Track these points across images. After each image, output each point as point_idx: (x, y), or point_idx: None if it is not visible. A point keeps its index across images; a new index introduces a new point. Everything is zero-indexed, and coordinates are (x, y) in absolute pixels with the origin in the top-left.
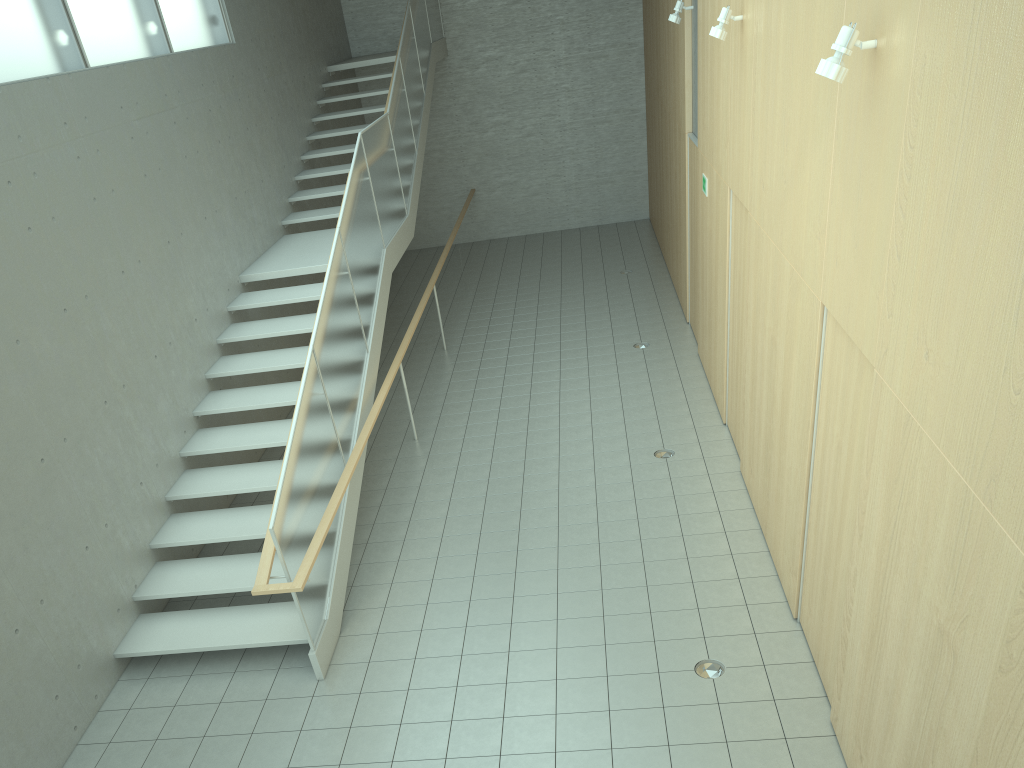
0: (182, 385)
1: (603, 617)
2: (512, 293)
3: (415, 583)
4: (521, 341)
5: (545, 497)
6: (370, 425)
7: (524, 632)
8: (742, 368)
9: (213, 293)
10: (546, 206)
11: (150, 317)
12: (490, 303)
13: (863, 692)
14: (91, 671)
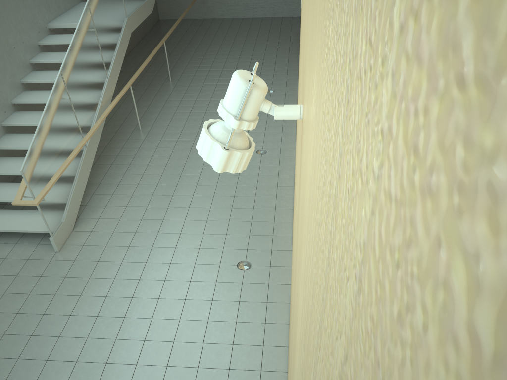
0: (4, 85)
1: (203, 234)
2: (215, 52)
3: (117, 207)
4: (211, 81)
5: (195, 169)
6: (101, 119)
7: (162, 238)
8: None
9: (27, 33)
10: (245, 2)
11: None
12: (202, 56)
13: None
14: None
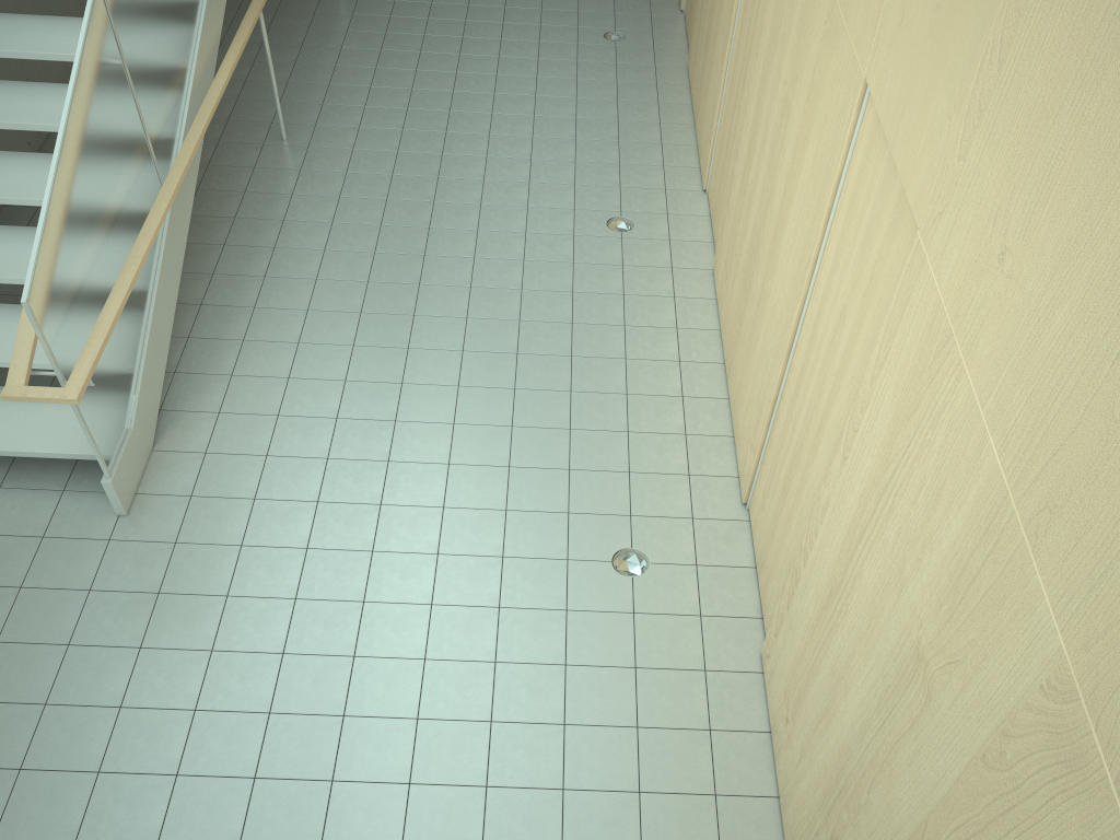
0: None
1: (509, 469)
2: None
3: (264, 380)
4: None
5: (455, 269)
6: (204, 122)
7: (404, 478)
8: (739, 120)
9: None
10: None
11: None
12: None
13: (805, 651)
14: None
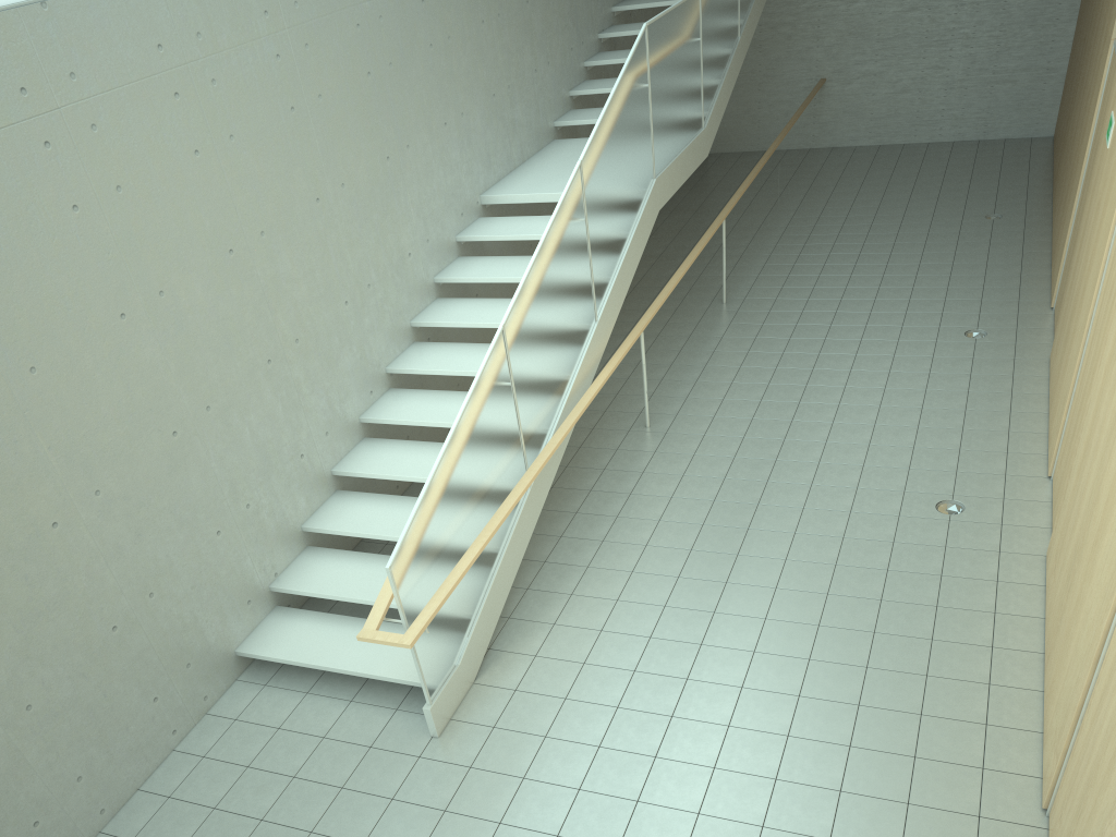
0: (377, 336)
1: (787, 738)
2: (833, 231)
3: (580, 631)
4: (821, 304)
5: (774, 542)
6: (571, 422)
7: (682, 734)
8: (1083, 419)
9: (439, 219)
10: (914, 109)
11: (346, 254)
12: (801, 242)
13: None
14: (203, 670)
